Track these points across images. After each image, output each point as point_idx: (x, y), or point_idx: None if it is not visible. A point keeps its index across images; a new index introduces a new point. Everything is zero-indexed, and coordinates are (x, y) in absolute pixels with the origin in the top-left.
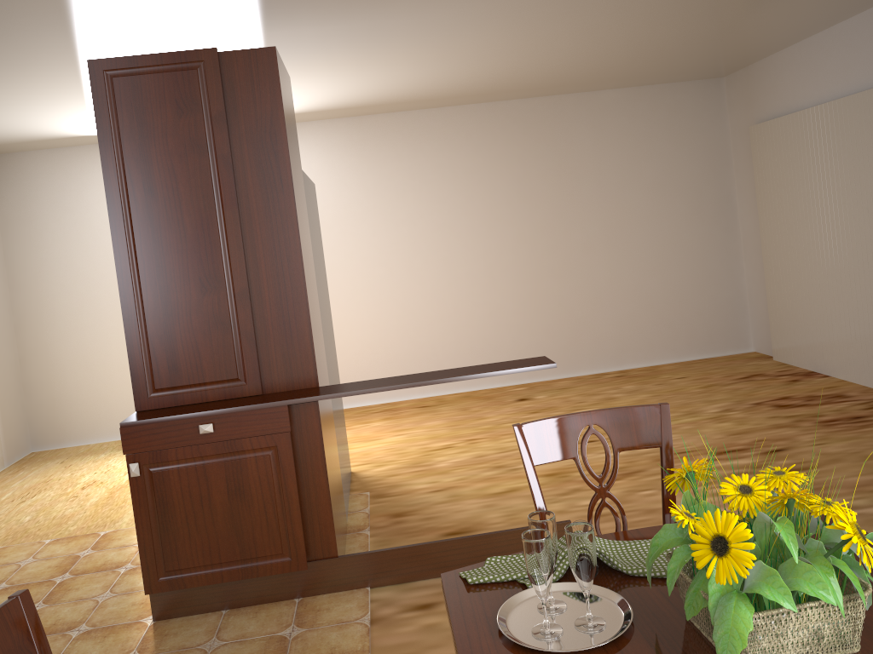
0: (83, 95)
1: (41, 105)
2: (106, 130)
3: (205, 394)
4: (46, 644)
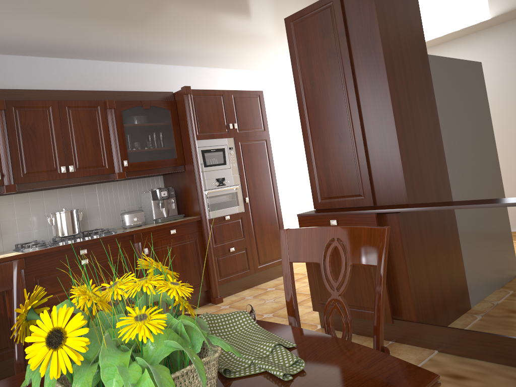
0: None
1: None
2: (293, 55)
3: (344, 203)
4: (19, 283)
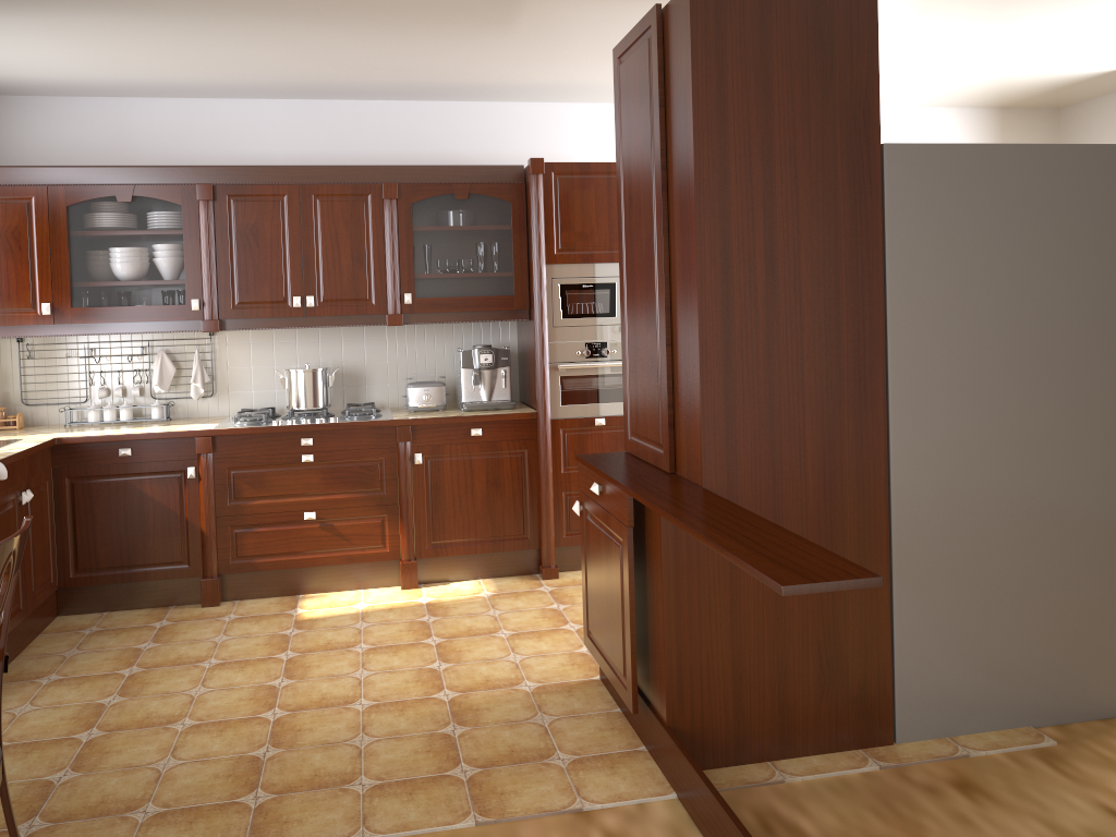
0: (937, 38)
1: (925, 56)
2: (617, 129)
3: (647, 452)
4: None
